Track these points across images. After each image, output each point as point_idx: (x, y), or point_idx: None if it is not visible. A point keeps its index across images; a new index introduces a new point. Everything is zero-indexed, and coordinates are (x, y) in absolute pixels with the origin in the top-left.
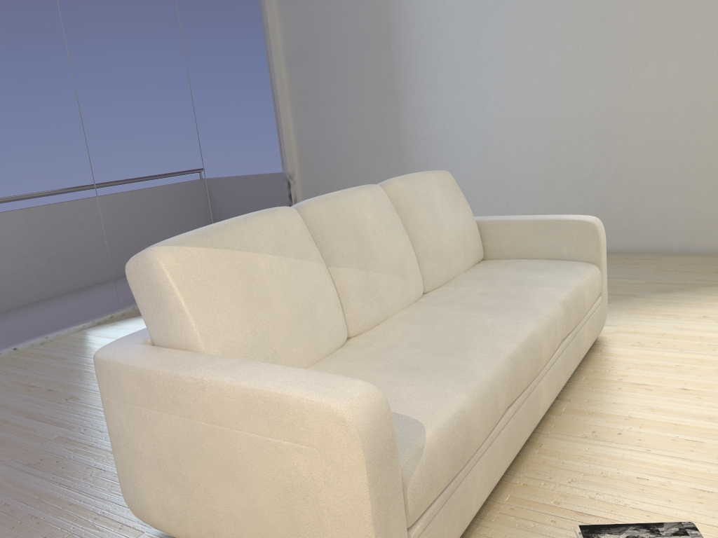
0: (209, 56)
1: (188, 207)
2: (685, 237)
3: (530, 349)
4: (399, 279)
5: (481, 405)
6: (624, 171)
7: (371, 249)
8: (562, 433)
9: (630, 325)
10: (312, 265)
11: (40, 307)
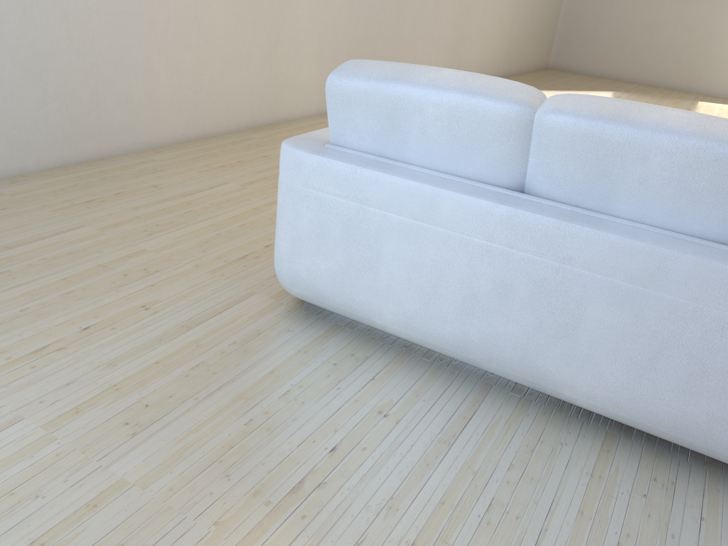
0: None
1: None
2: (149, 129)
3: None
4: None
5: None
6: (88, 47)
7: None
8: None
9: None
10: None
11: None
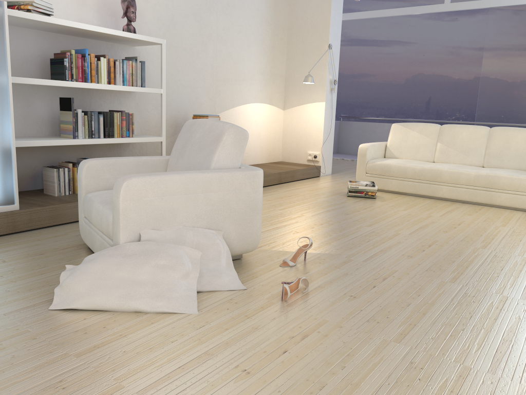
0: None
1: None
2: None
3: (434, 171)
4: (462, 154)
5: (397, 167)
6: None
7: (455, 142)
8: (437, 200)
9: None
10: (427, 138)
11: None
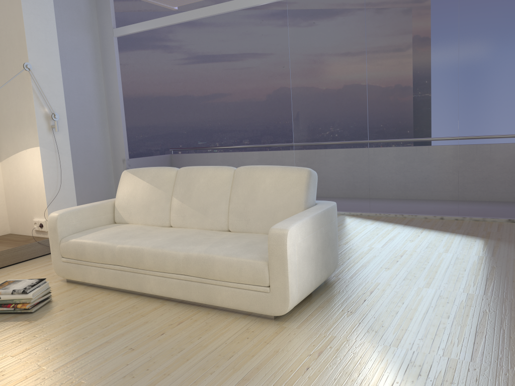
0: (485, 50)
1: (435, 162)
2: None
3: (134, 252)
4: (200, 214)
5: (93, 247)
6: None
7: (191, 195)
8: (141, 302)
9: (295, 333)
10: (159, 191)
11: (326, 197)
